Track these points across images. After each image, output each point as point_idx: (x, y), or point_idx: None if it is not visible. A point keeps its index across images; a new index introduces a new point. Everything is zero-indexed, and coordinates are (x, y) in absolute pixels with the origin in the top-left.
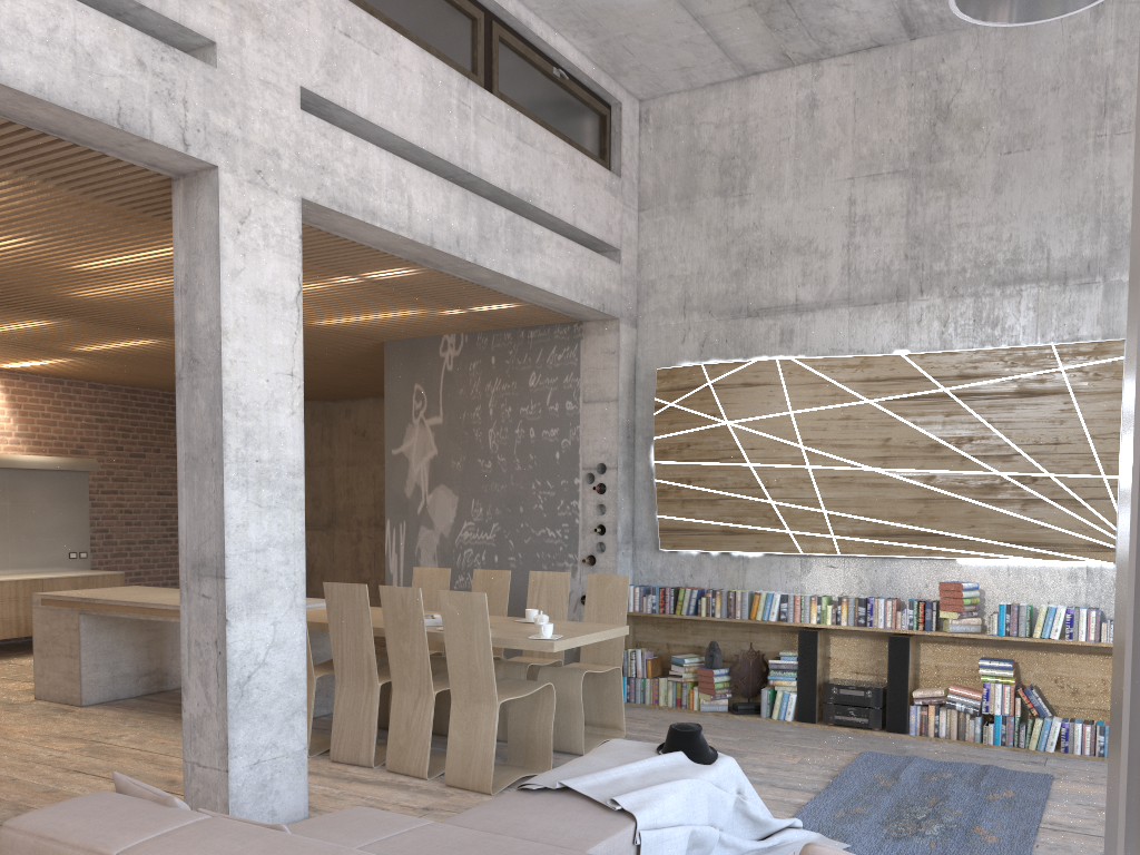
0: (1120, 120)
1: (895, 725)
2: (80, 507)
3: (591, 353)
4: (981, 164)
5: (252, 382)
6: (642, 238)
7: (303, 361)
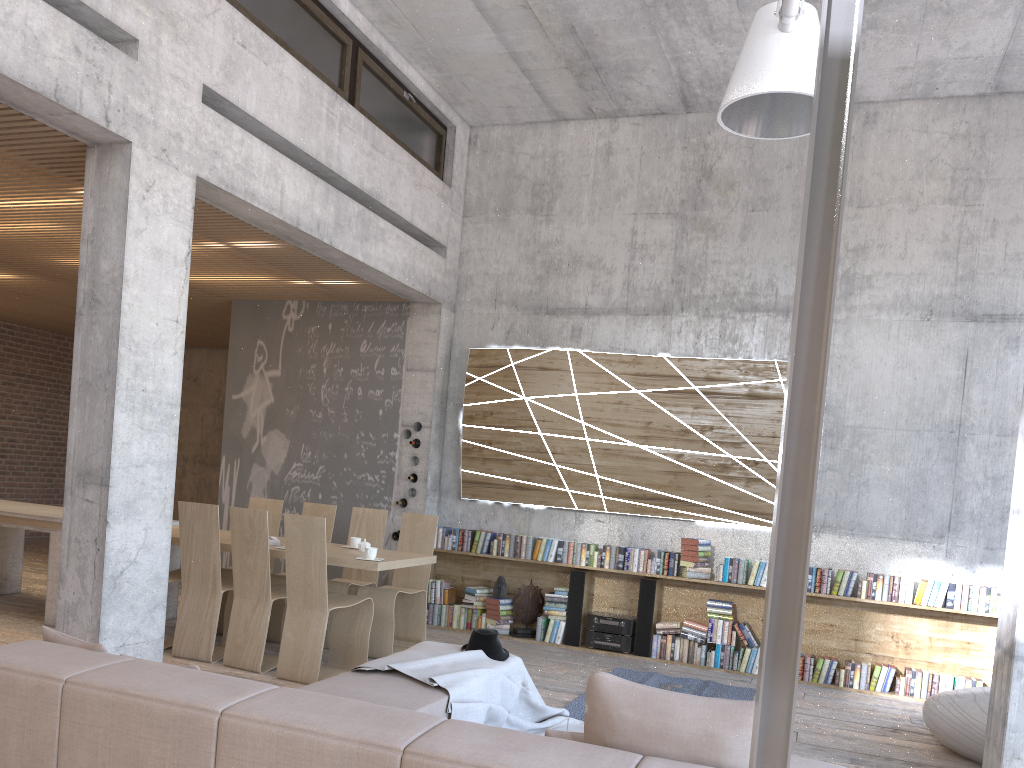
0: None
1: (641, 649)
2: None
3: (416, 329)
4: (732, 216)
5: (144, 324)
6: (465, 240)
7: None
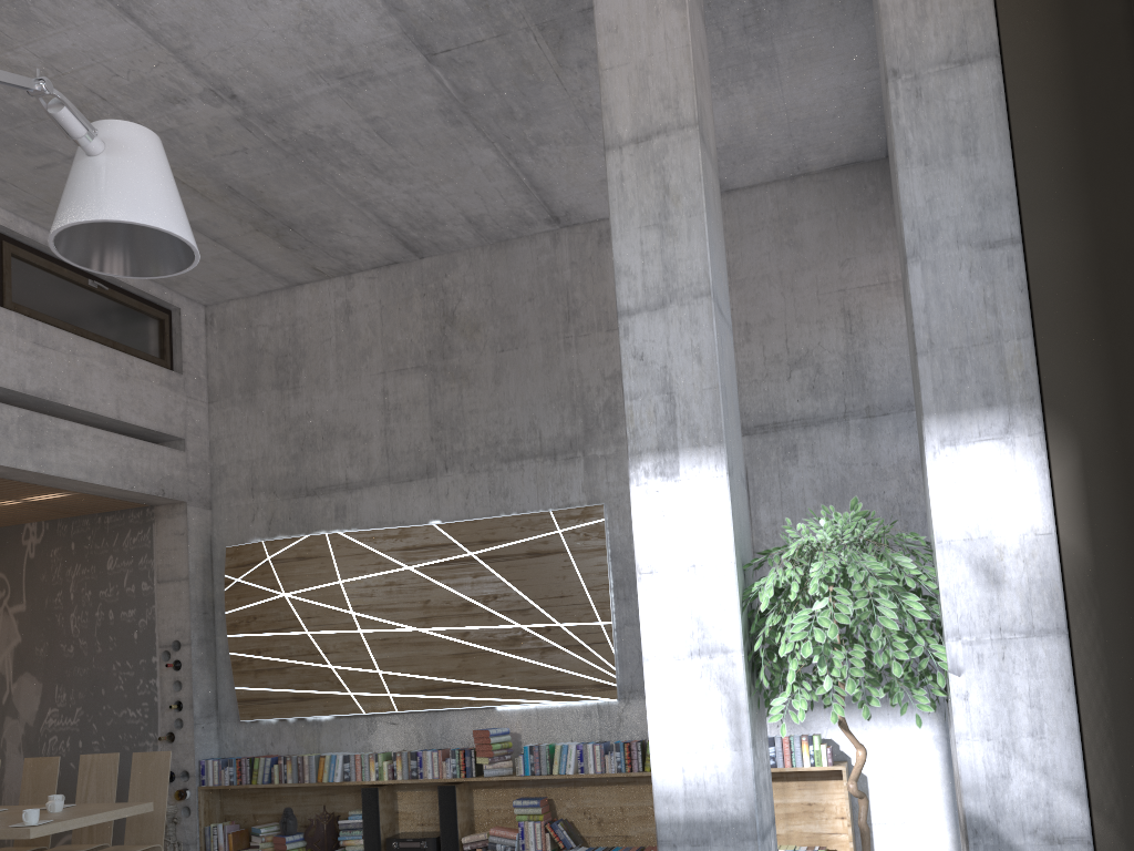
0: (581, 325)
1: None
2: None
3: (163, 535)
4: (483, 360)
5: None
6: (213, 427)
7: None
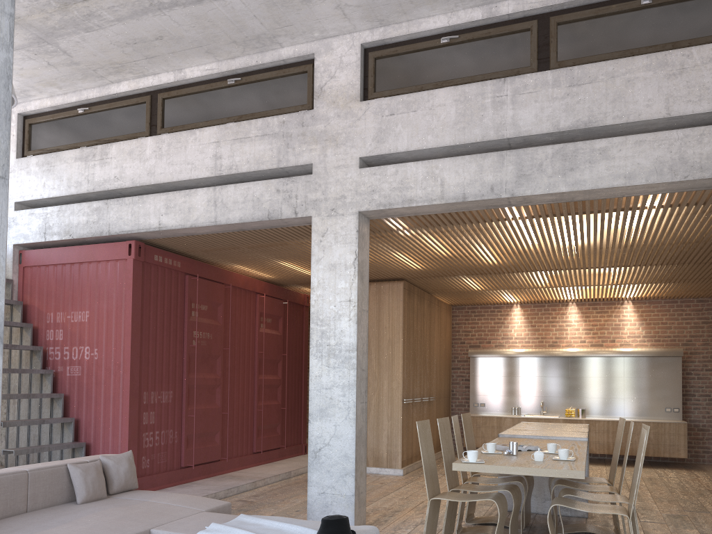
0: None
1: None
2: (674, 379)
3: None
4: None
5: (326, 308)
6: None
7: None
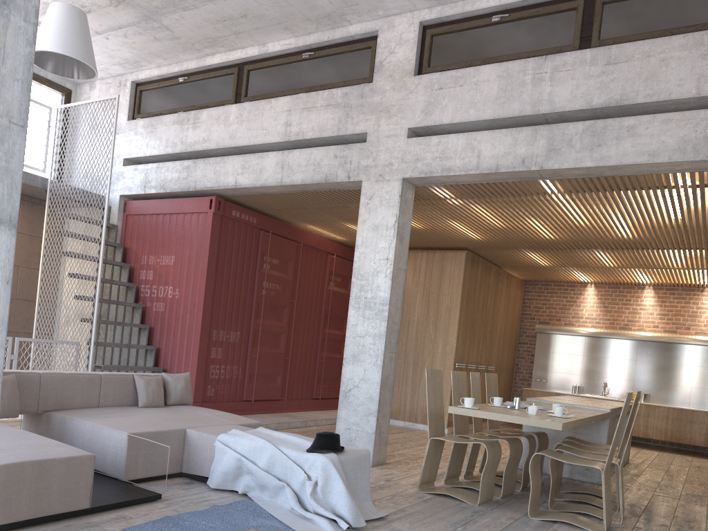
0: None
1: None
2: None
3: None
4: None
5: (366, 264)
6: None
7: None
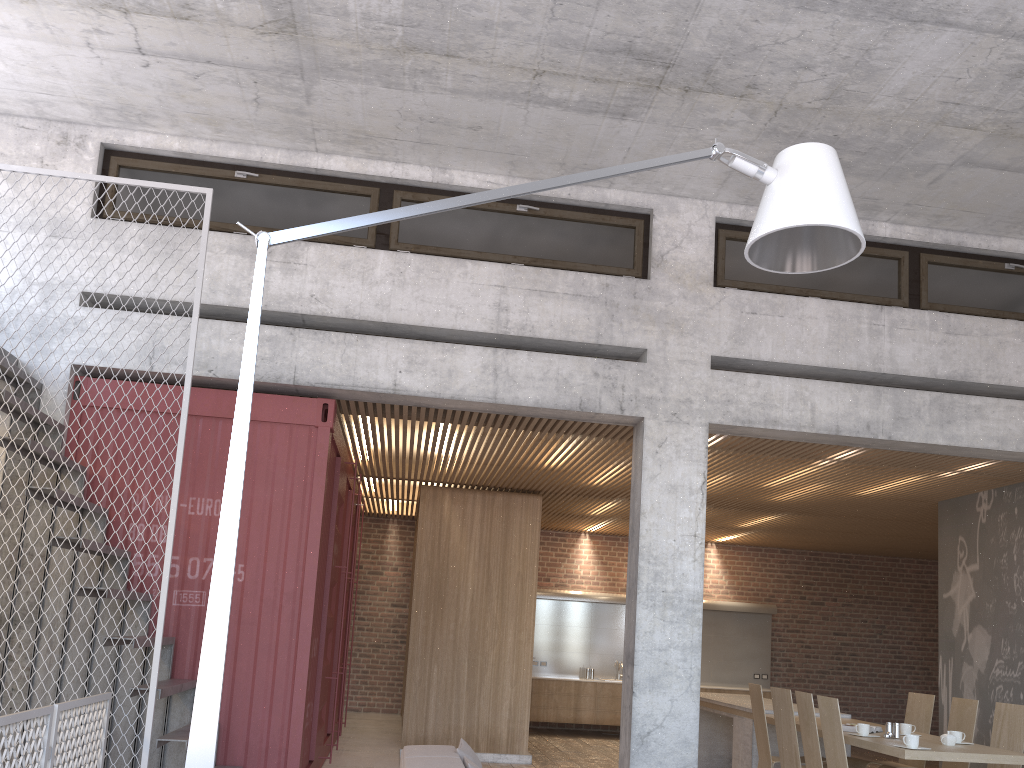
0: None
1: None
2: (763, 640)
3: None
4: None
5: (661, 541)
6: None
7: (902, 522)
